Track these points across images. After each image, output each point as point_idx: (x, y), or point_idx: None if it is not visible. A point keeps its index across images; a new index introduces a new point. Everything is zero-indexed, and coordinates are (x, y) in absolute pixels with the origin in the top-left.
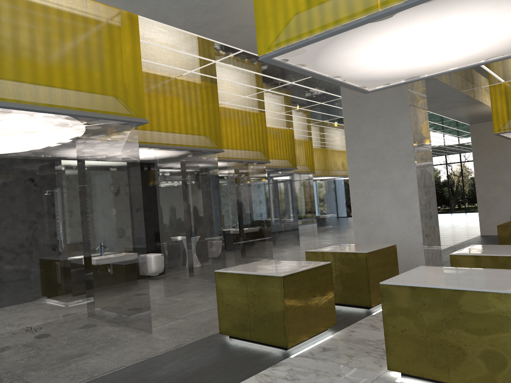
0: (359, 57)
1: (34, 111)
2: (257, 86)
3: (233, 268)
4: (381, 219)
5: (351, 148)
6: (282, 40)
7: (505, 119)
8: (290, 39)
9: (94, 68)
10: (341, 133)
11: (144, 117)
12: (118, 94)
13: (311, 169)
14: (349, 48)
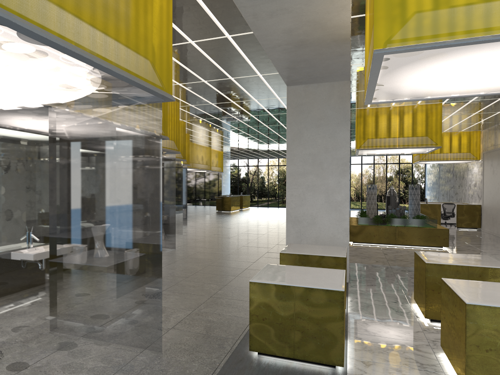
0: (435, 70)
1: (88, 63)
2: (201, 75)
3: (264, 277)
4: (313, 220)
5: (291, 151)
6: (410, 37)
7: (365, 139)
8: (422, 38)
9: (140, 19)
10: (218, 131)
11: (171, 93)
12: (155, 59)
13: (187, 161)
14: (448, 60)
